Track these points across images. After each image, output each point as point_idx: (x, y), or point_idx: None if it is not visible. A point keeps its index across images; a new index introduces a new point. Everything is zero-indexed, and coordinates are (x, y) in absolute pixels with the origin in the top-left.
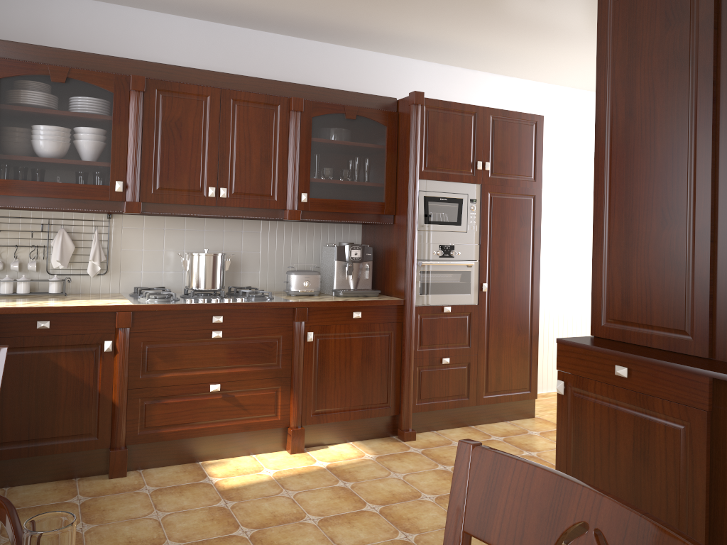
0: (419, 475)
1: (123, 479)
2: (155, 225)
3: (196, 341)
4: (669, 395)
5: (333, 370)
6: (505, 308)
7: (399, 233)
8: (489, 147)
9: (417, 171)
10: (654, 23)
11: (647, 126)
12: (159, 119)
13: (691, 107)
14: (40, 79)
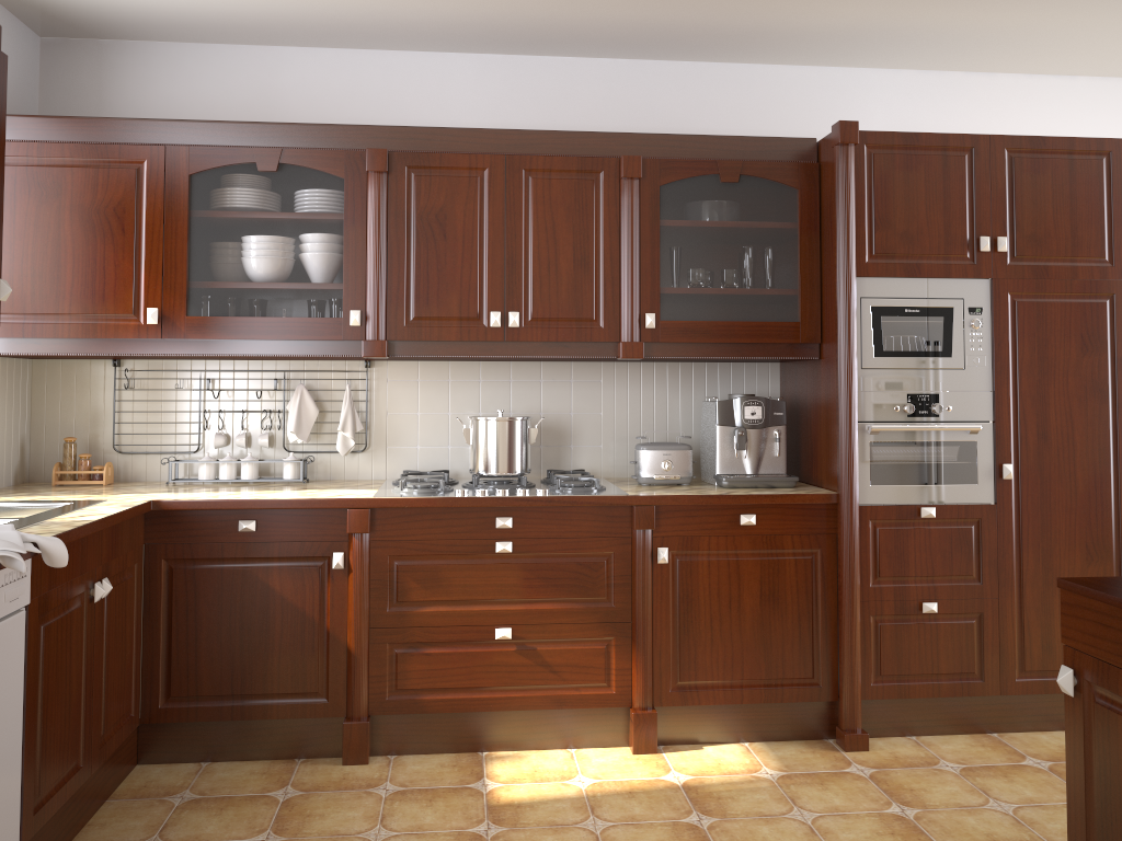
0: (845, 819)
1: (362, 768)
2: (436, 375)
3: (472, 557)
4: None
5: (707, 615)
6: (1055, 511)
7: (828, 374)
8: (1005, 209)
9: (850, 262)
10: None
11: None
12: (412, 212)
13: None
14: (243, 169)
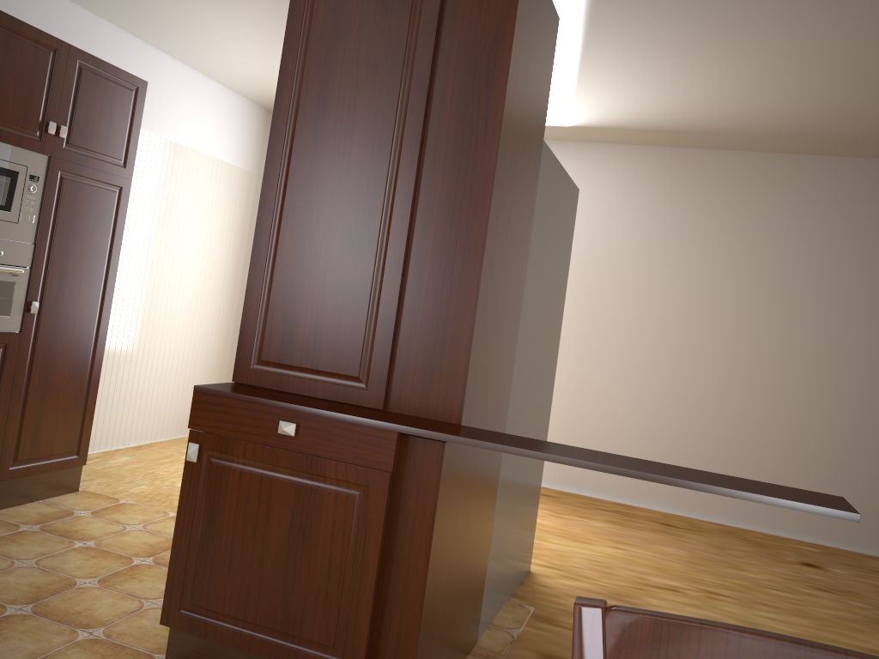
0: None
1: None
2: None
3: None
4: (346, 456)
5: None
6: (60, 339)
7: None
8: (70, 106)
9: None
10: (368, 4)
11: (344, 127)
12: None
13: (398, 116)
14: None
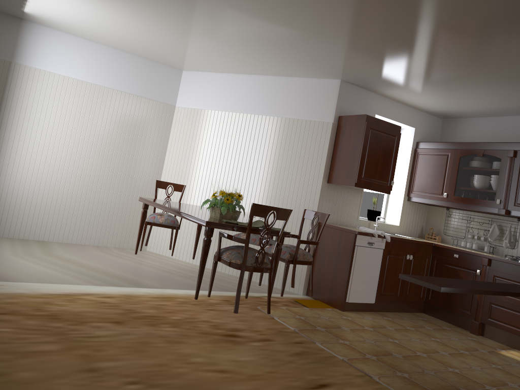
0: None
1: (473, 335)
2: None
3: (519, 283)
4: None
5: None
6: None
7: None
8: None
9: None
10: None
11: None
12: None
13: None
14: (473, 155)
